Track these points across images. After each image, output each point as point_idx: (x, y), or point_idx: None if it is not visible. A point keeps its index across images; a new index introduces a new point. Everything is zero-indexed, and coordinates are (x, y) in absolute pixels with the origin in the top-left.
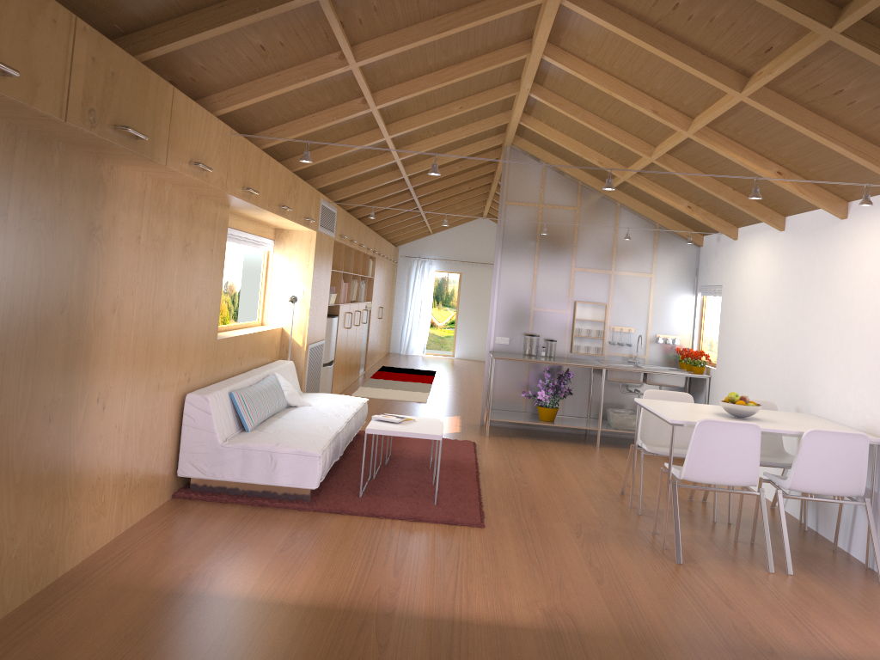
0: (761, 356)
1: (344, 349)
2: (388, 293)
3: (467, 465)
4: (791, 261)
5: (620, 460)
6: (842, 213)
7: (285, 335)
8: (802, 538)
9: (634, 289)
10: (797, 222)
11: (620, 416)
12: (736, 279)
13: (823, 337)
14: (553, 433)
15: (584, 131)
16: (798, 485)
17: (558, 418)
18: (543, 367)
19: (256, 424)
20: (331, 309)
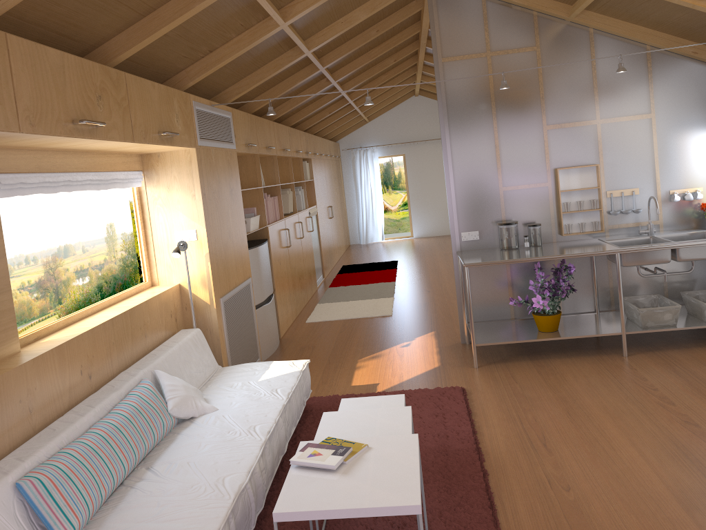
0: None
1: (287, 271)
2: (335, 190)
3: (464, 457)
4: None
5: (672, 381)
6: None
7: (186, 293)
8: None
9: (630, 137)
10: None
11: (649, 311)
12: None
13: None
14: (556, 340)
15: None
16: None
17: (559, 321)
18: None
19: (86, 518)
20: (258, 233)
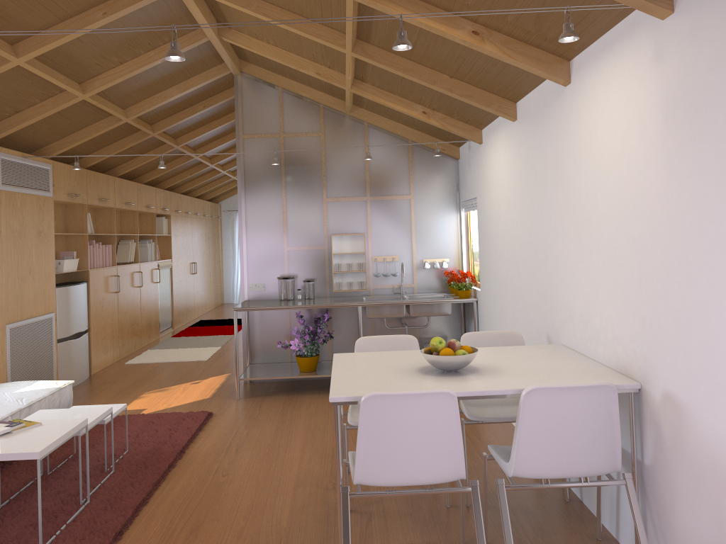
0: (512, 273)
1: (113, 315)
2: (207, 248)
3: (165, 456)
4: (525, 155)
5: None
6: (564, 77)
7: None
8: (559, 519)
9: (393, 213)
10: (526, 105)
11: None
12: (485, 188)
13: (563, 243)
14: (322, 382)
15: (283, 34)
16: (525, 471)
17: (324, 364)
18: (305, 310)
19: None
20: (80, 276)
